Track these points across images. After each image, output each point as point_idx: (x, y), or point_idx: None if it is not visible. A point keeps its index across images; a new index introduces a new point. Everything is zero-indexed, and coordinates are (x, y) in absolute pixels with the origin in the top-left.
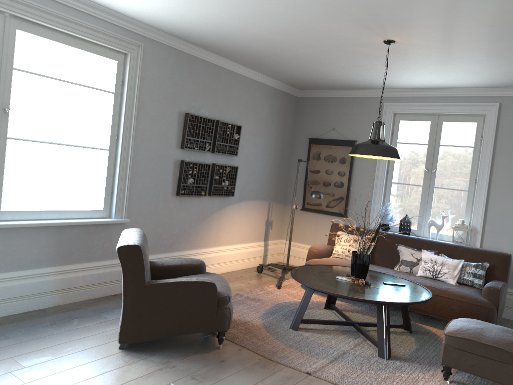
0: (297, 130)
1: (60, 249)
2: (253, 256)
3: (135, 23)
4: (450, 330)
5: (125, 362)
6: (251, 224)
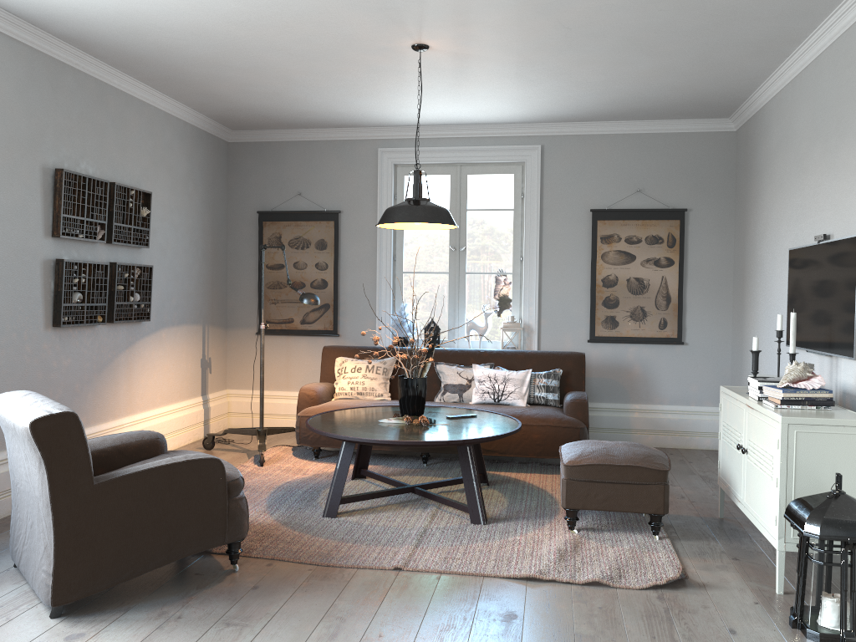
0: (235, 199)
1: None
2: (190, 424)
3: None
4: (570, 458)
5: (84, 634)
6: (180, 368)
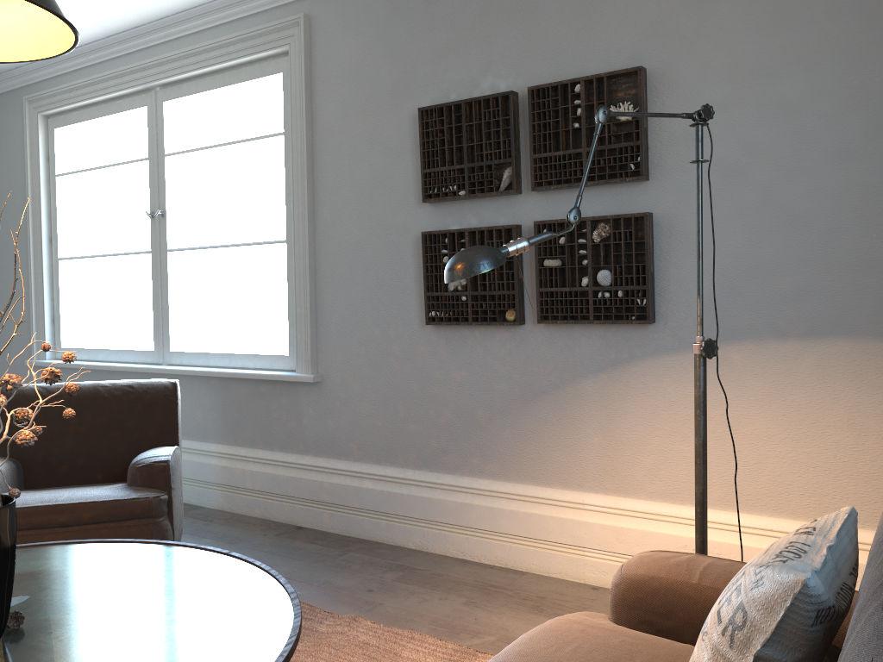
0: None
1: (228, 418)
2: None
3: None
4: None
5: None
6: (819, 441)
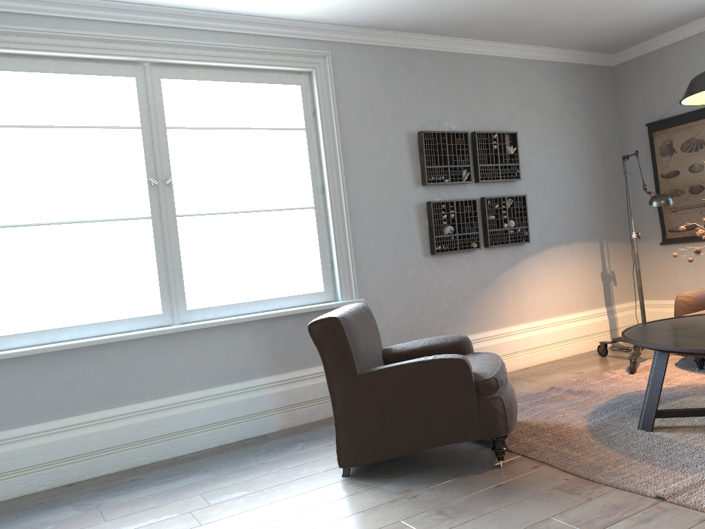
0: (624, 118)
1: (274, 352)
2: (590, 332)
3: (311, 26)
4: None
5: (345, 493)
6: (575, 282)
